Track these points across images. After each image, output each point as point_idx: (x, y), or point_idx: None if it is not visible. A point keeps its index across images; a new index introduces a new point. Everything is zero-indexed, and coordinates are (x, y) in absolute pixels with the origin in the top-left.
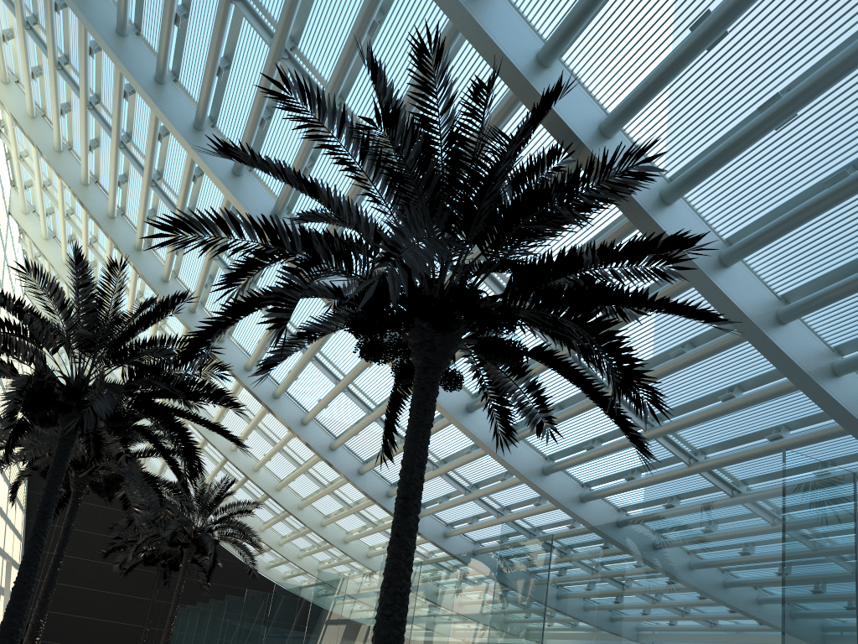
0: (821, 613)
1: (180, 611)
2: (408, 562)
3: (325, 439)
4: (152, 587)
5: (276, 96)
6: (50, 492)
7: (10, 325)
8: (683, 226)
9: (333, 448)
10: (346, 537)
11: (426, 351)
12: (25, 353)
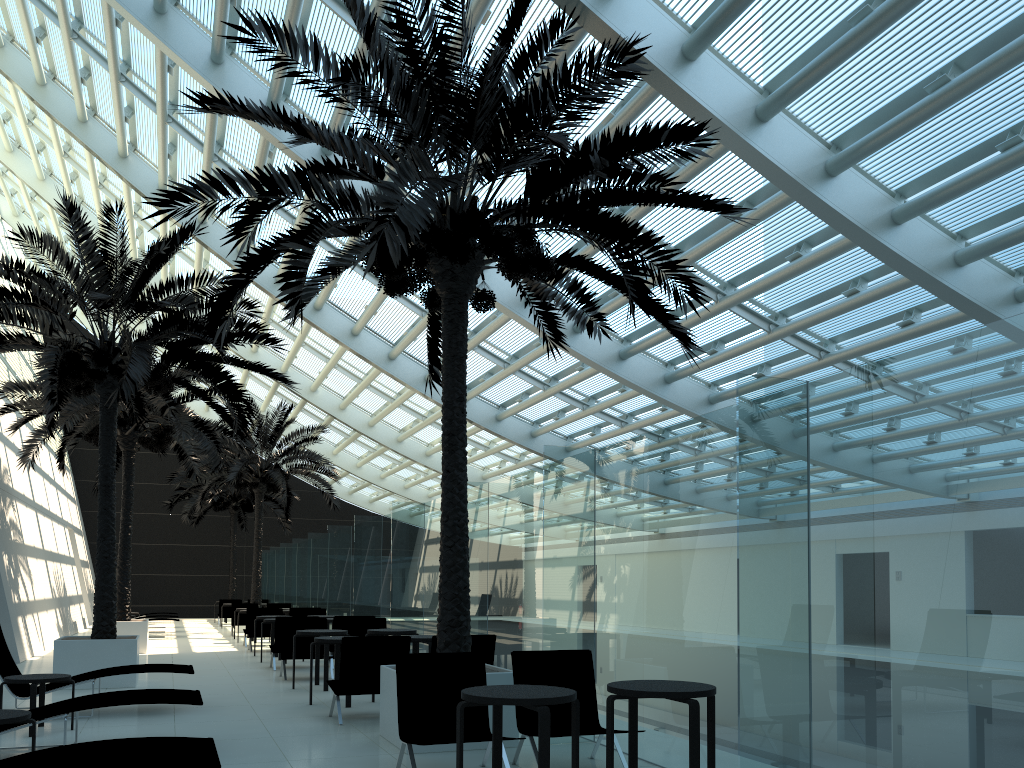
0: (773, 508)
1: (265, 555)
2: (462, 495)
3: (382, 349)
4: (228, 533)
5: (243, 41)
6: (107, 464)
7: (18, 294)
8: (711, 84)
9: (393, 357)
10: (427, 451)
11: (448, 282)
12: (43, 324)
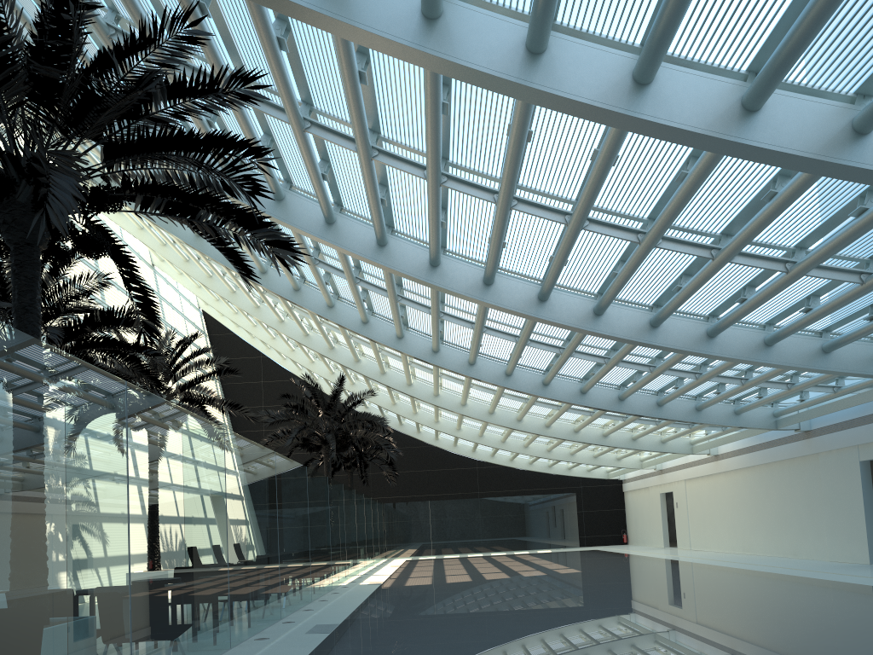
0: None
1: None
2: None
3: (355, 315)
4: (357, 488)
5: None
6: None
7: None
8: None
9: (363, 321)
10: (461, 400)
11: (4, 234)
12: None
